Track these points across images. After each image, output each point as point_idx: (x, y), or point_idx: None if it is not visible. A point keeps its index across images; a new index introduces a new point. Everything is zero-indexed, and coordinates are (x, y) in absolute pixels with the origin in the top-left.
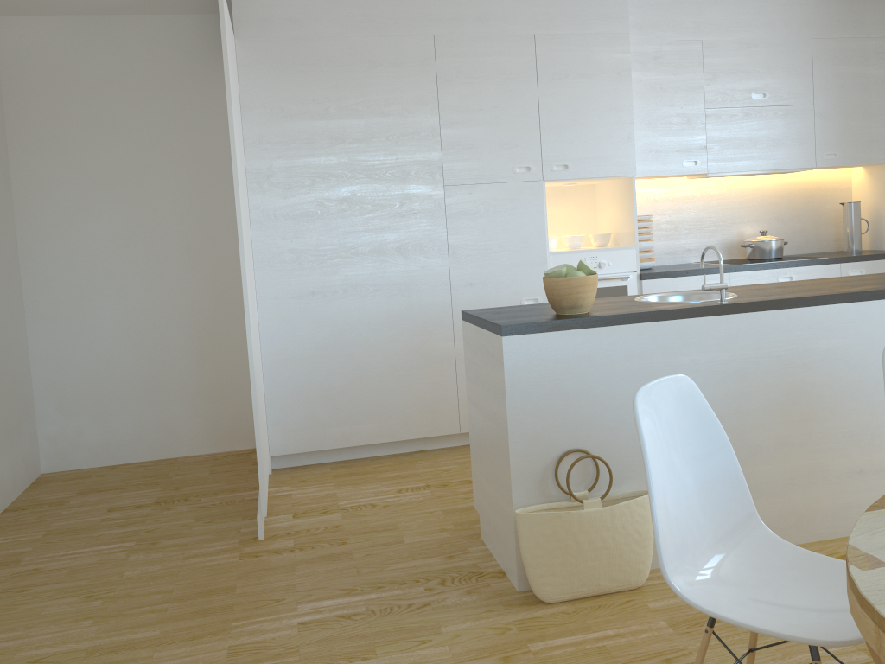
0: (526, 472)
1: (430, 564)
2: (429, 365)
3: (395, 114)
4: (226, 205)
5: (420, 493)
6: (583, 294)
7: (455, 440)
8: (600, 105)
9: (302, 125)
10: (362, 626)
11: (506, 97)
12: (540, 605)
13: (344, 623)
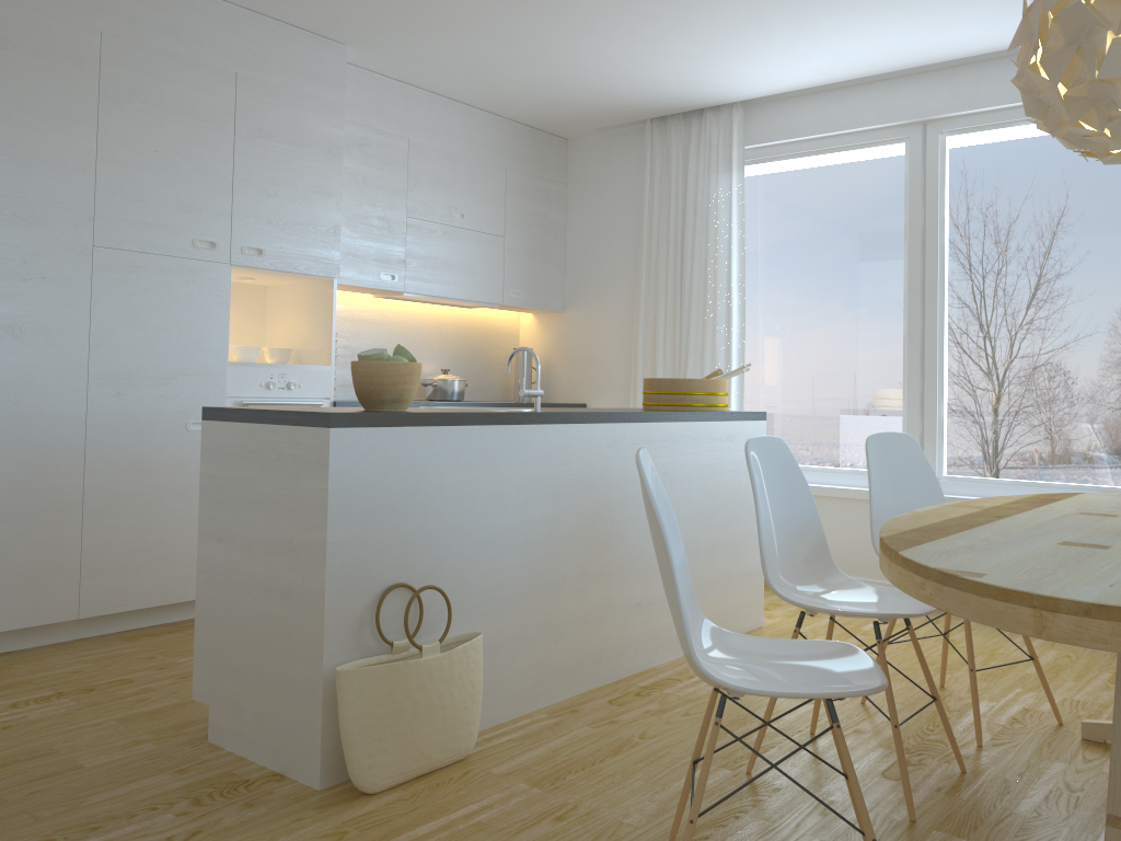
0: (343, 617)
1: (156, 784)
2: (41, 513)
3: (29, 126)
4: None
5: (55, 703)
6: (411, 385)
7: (63, 632)
8: (306, 184)
9: None
10: None
11: (193, 143)
12: (363, 799)
13: None
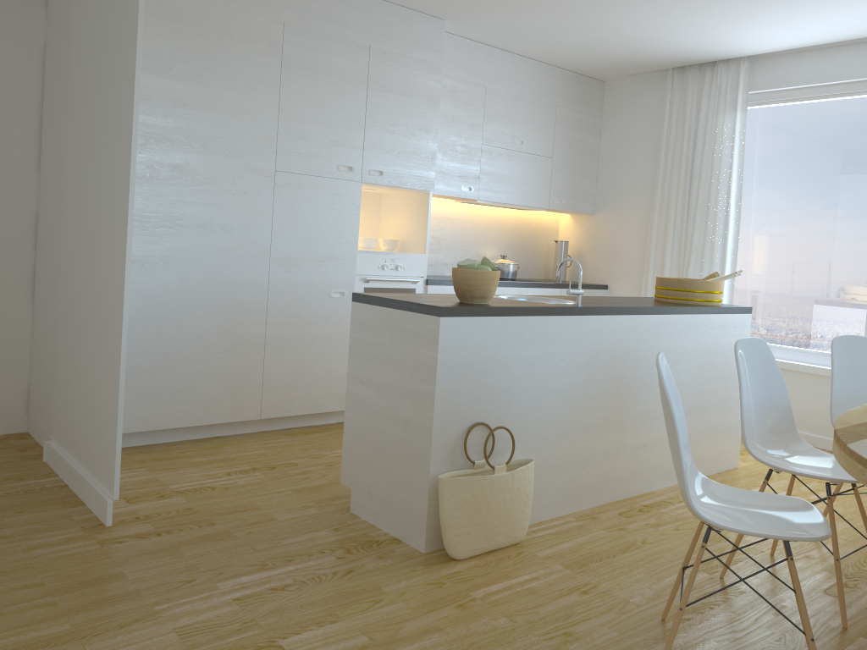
0: (443, 442)
1: (322, 536)
2: (240, 348)
3: (238, 90)
4: (8, 148)
5: (252, 475)
6: (492, 286)
7: (250, 426)
8: (414, 123)
9: (143, 79)
10: (304, 595)
11: (339, 97)
12: (453, 562)
13: (283, 595)
